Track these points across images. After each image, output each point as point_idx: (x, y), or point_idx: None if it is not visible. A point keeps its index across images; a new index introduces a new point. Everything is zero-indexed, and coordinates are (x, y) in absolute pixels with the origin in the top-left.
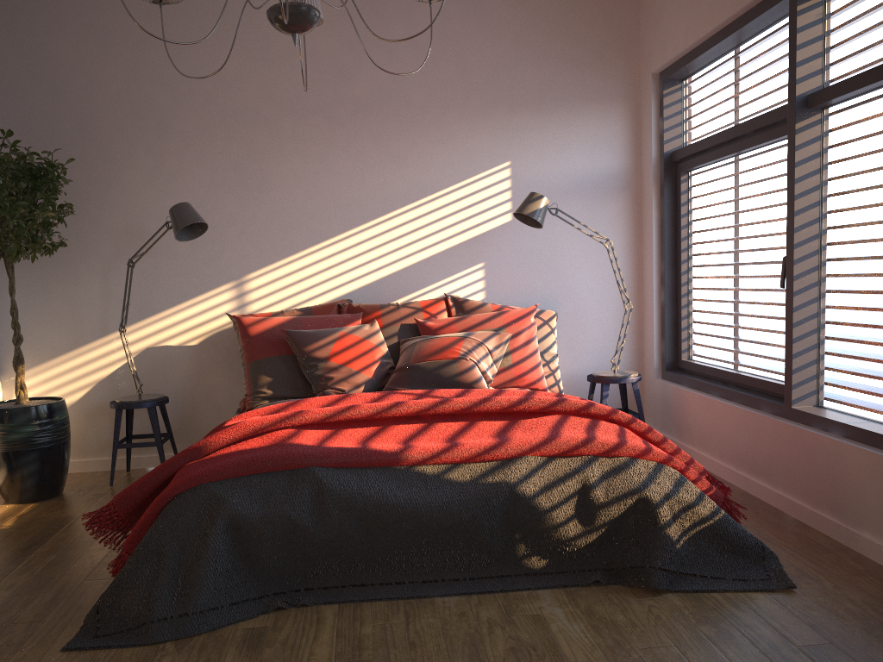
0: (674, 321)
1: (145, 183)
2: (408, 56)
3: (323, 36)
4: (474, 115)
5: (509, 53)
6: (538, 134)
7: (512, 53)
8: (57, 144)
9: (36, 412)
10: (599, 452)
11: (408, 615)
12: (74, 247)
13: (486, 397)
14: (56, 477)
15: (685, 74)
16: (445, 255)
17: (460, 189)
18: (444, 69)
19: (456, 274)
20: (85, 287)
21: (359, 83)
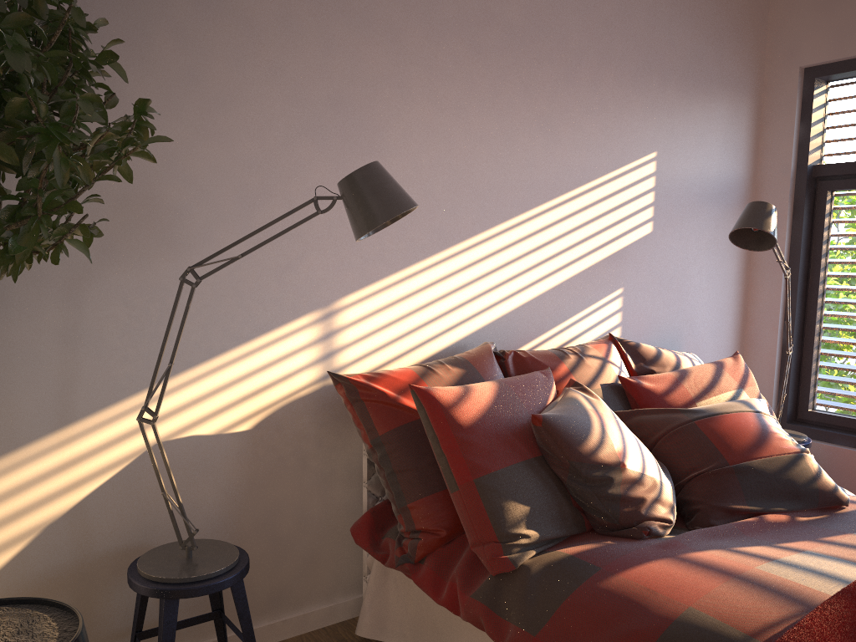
0: (797, 365)
1: (168, 104)
2: None
3: None
4: (629, 81)
5: (666, 4)
6: (682, 121)
7: (669, 5)
8: None
9: None
10: None
11: None
12: None
13: None
14: None
15: (848, 75)
16: (587, 276)
17: (608, 182)
18: (605, 5)
19: (595, 303)
20: (24, 320)
21: None
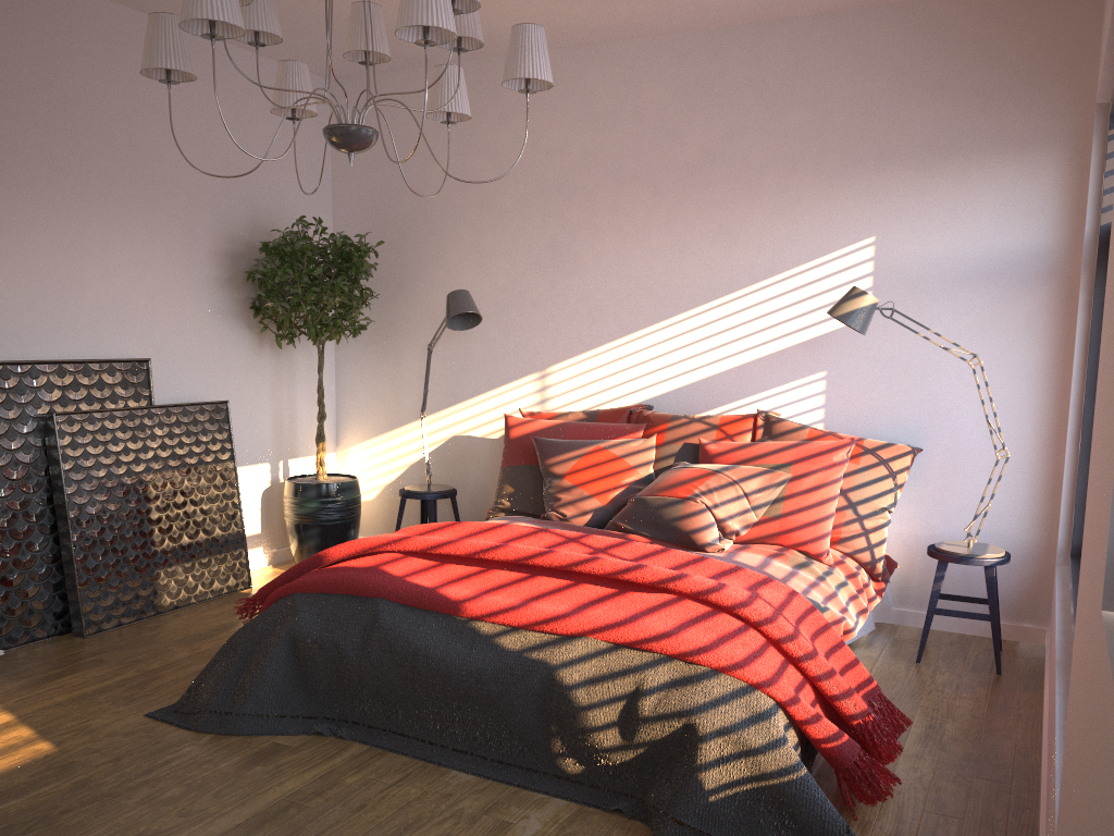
0: None
1: (464, 262)
2: (749, 104)
3: (652, 88)
4: (830, 176)
5: (886, 89)
6: (919, 199)
7: (891, 89)
8: (394, 222)
9: (320, 490)
10: (674, 652)
11: (403, 779)
12: (401, 327)
13: (594, 557)
14: None
15: None
16: (774, 359)
17: (801, 273)
18: (794, 117)
19: (787, 384)
20: (407, 368)
21: (688, 142)
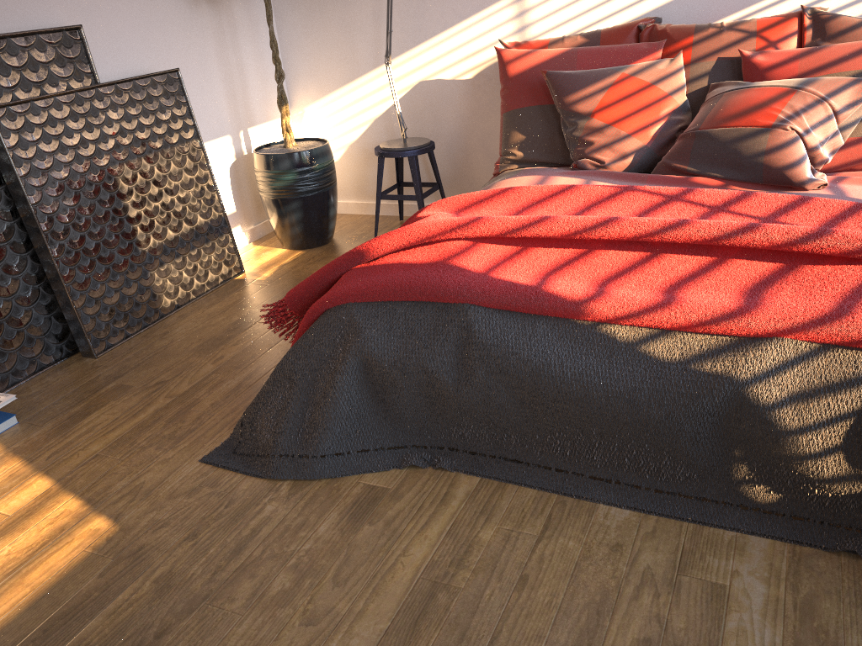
0: None
1: None
2: None
3: None
4: None
5: None
6: None
7: None
8: None
9: (295, 160)
10: None
11: (547, 526)
12: None
13: (750, 225)
14: (320, 226)
15: None
16: None
17: None
18: None
19: None
20: (357, 8)
21: None
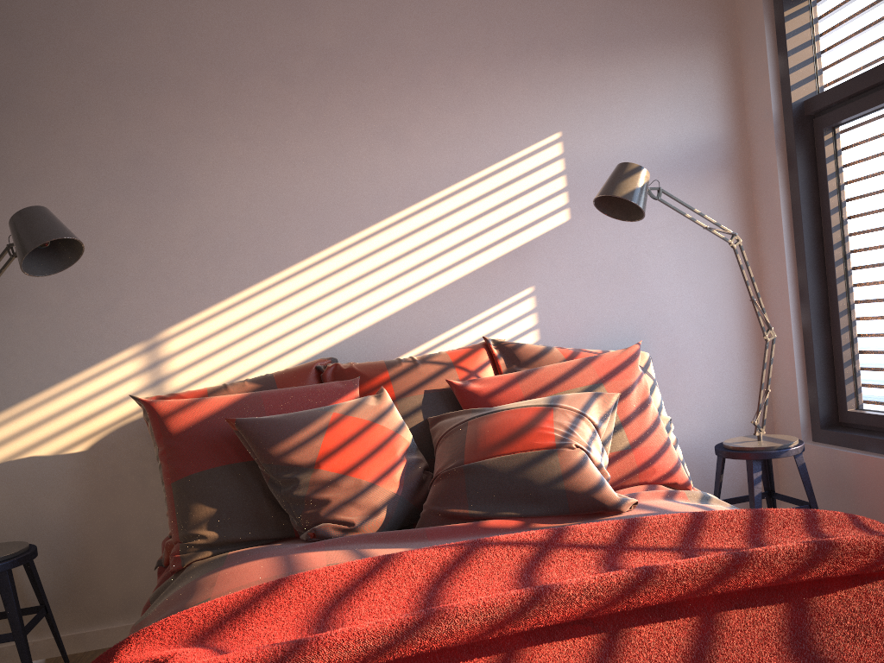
0: (827, 354)
1: None
2: None
3: None
4: (503, 66)
5: None
6: (598, 91)
7: None
8: None
9: None
10: None
11: None
12: None
13: (735, 555)
14: None
15: None
16: (474, 279)
17: (489, 177)
18: None
19: (493, 307)
20: None
21: (324, 21)
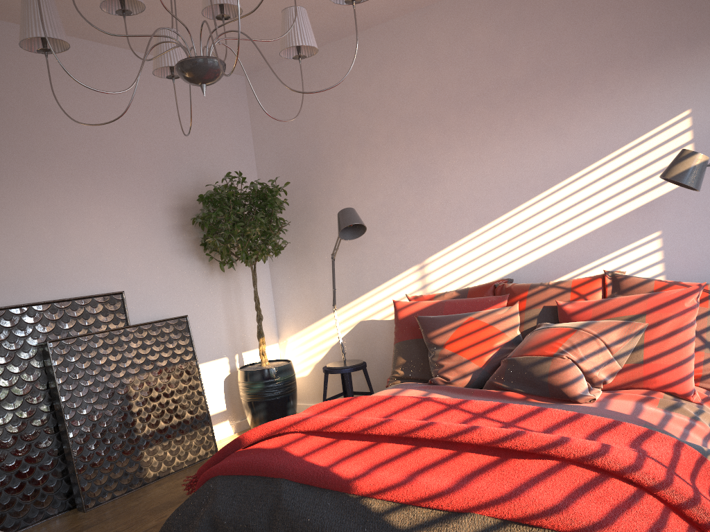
0: None
1: (352, 189)
2: (562, 22)
3: (479, 28)
4: (641, 66)
5: None
6: None
7: None
8: (299, 168)
9: (262, 374)
10: (567, 529)
11: None
12: (313, 245)
13: (472, 427)
14: None
15: None
16: (612, 226)
17: (627, 152)
18: (603, 24)
19: (627, 246)
20: (320, 274)
21: (514, 64)
